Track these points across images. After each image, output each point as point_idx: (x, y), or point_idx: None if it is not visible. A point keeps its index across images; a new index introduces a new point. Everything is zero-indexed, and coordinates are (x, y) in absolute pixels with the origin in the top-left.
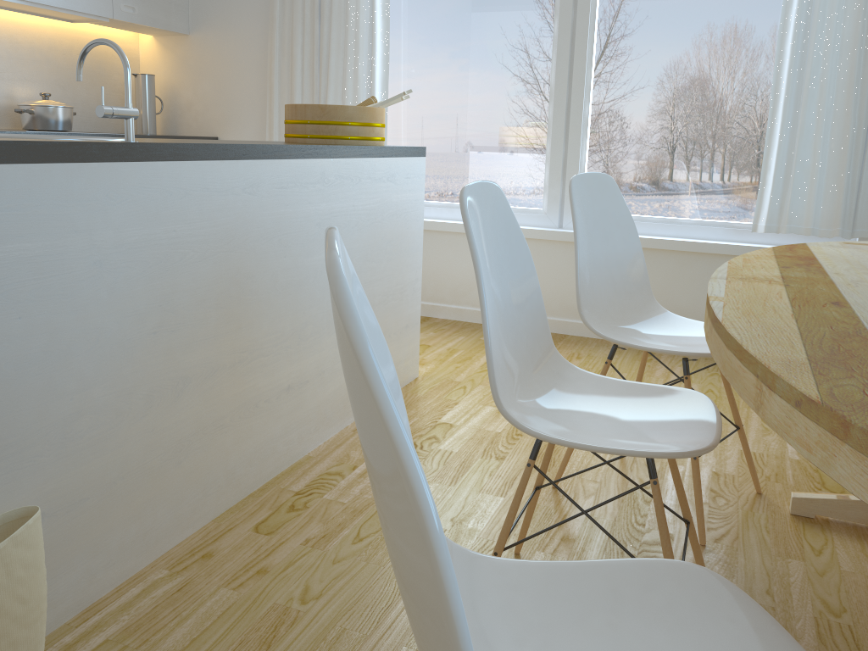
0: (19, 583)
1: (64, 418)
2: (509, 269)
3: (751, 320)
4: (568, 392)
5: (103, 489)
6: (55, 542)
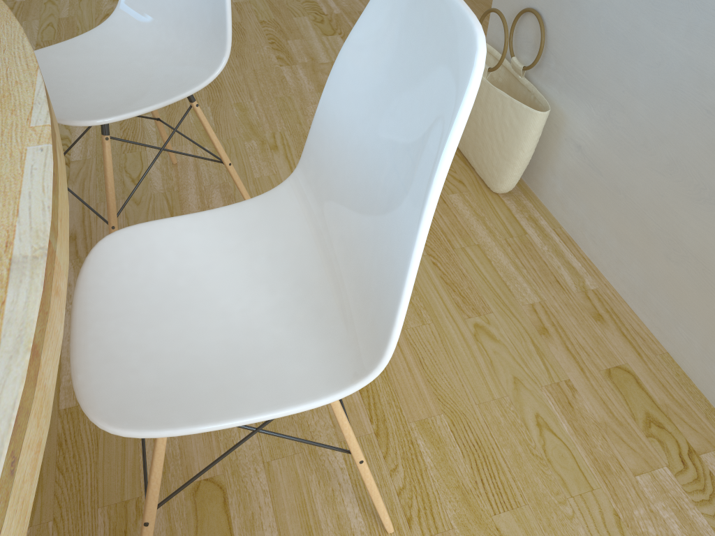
0: (504, 127)
1: (614, 100)
2: (411, 166)
3: (4, 80)
4: (307, 340)
5: (611, 184)
6: (577, 174)
